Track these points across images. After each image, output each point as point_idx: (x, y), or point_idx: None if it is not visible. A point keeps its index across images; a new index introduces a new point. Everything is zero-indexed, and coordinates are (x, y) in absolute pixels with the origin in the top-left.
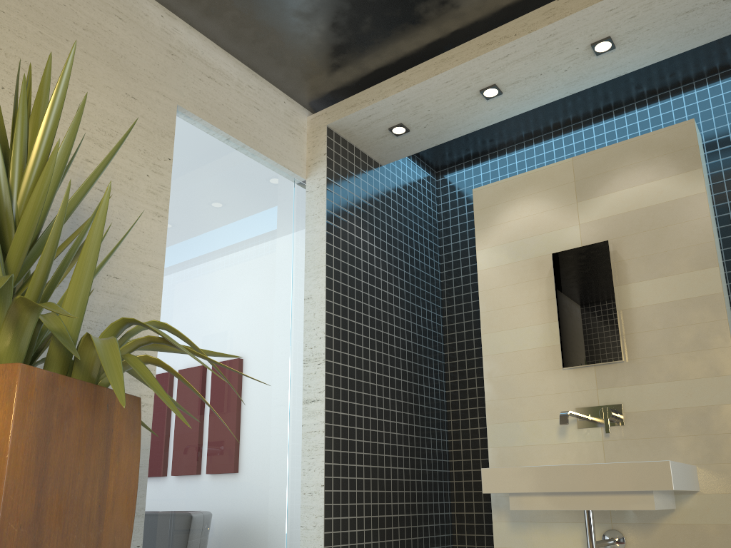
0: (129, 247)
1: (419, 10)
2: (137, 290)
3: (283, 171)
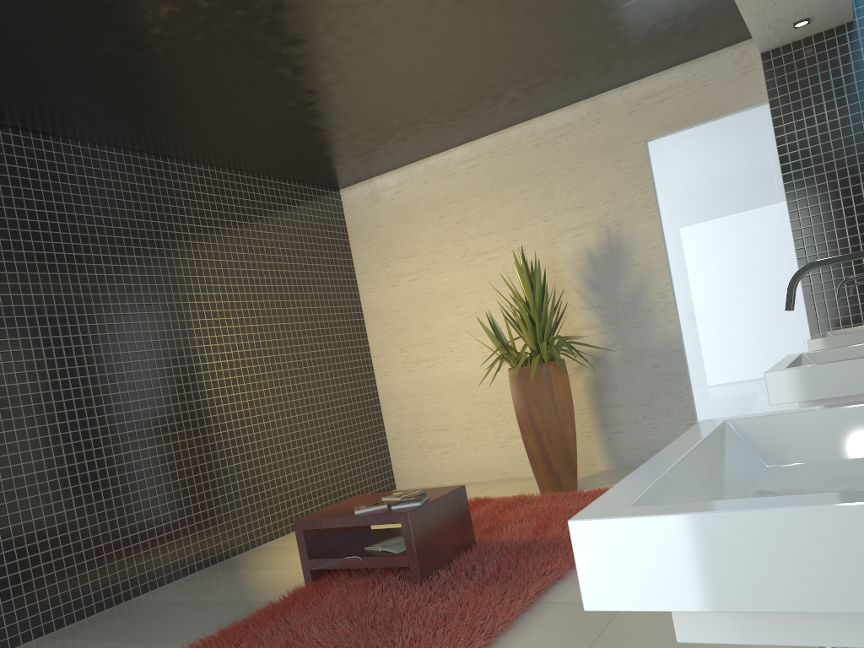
0: (640, 244)
1: (691, 8)
2: (651, 264)
3: (747, 109)
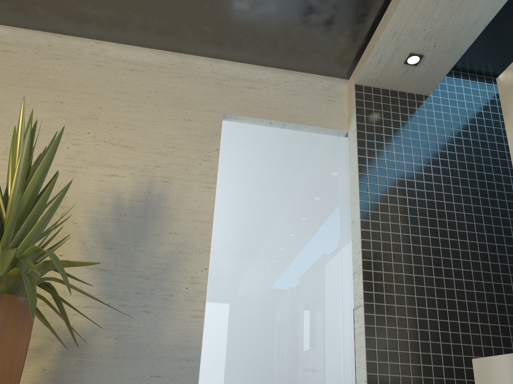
0: (185, 212)
1: None
2: (191, 239)
3: (325, 131)
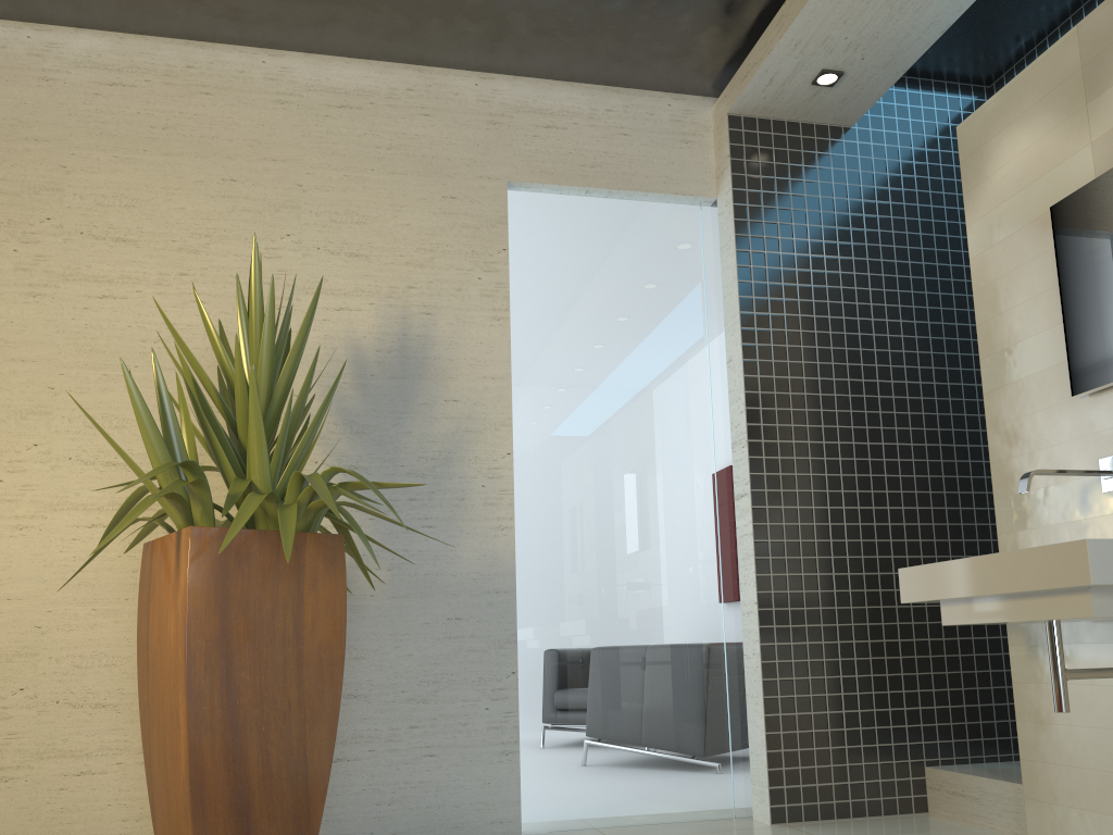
0: (466, 364)
1: None
2: (481, 408)
3: (679, 200)
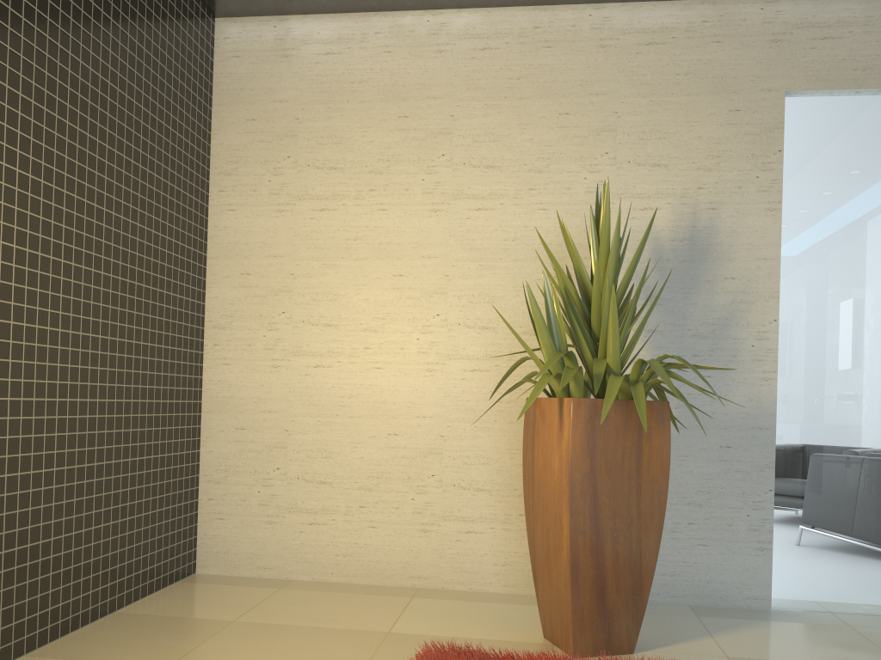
0: (743, 248)
1: None
2: (753, 283)
3: None
